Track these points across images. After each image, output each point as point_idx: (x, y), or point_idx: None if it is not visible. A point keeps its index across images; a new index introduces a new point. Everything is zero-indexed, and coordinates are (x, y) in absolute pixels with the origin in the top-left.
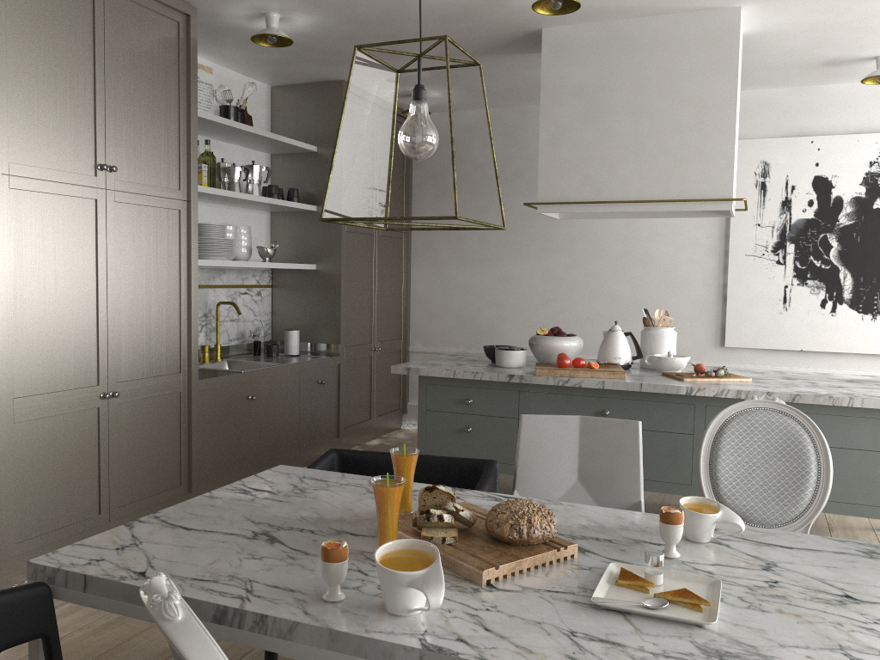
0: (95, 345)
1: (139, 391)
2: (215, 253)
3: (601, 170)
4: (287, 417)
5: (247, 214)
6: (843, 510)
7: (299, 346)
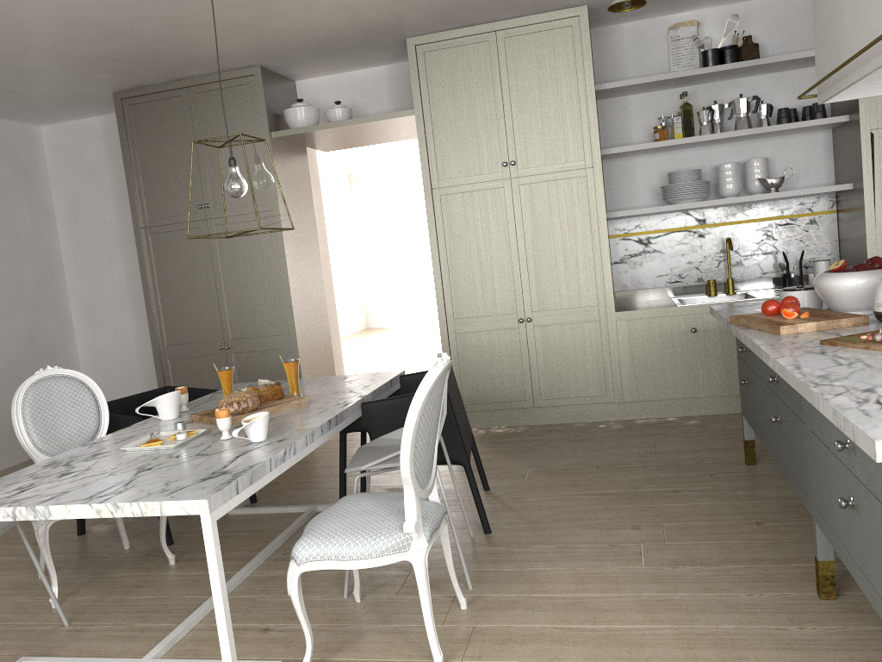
0: (512, 286)
1: (554, 318)
2: (672, 199)
3: (837, 27)
4: None
5: (787, 141)
6: (878, 605)
7: None
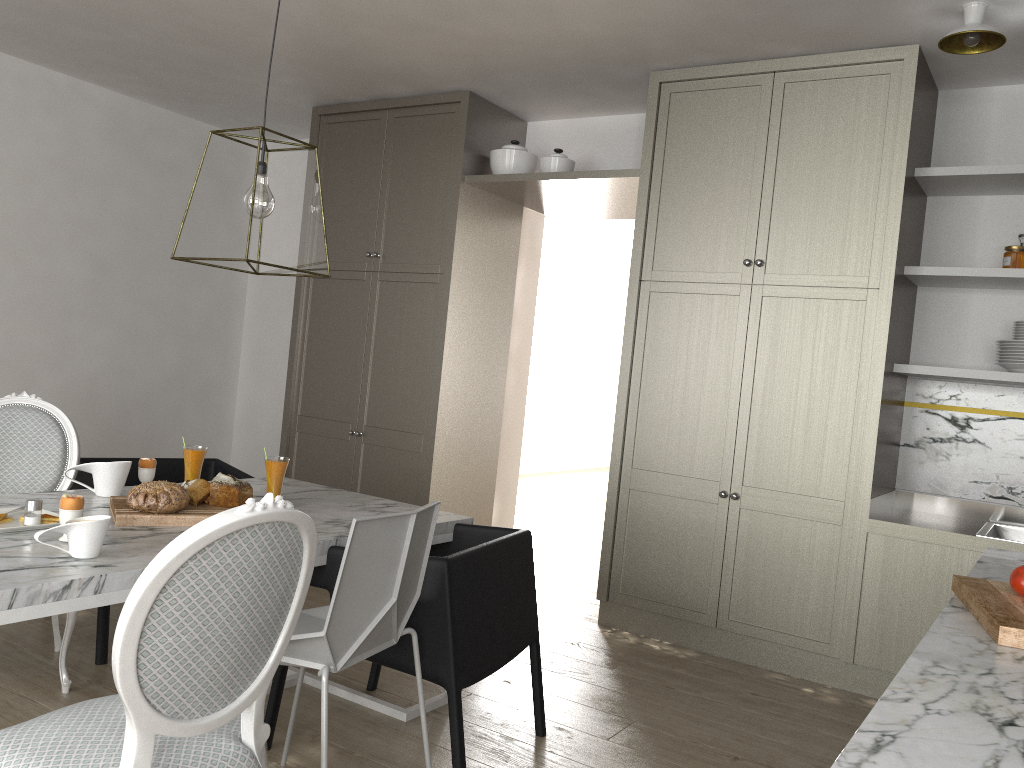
0: (722, 441)
1: (772, 504)
2: (1010, 363)
3: None
4: None
5: None
6: None
7: None
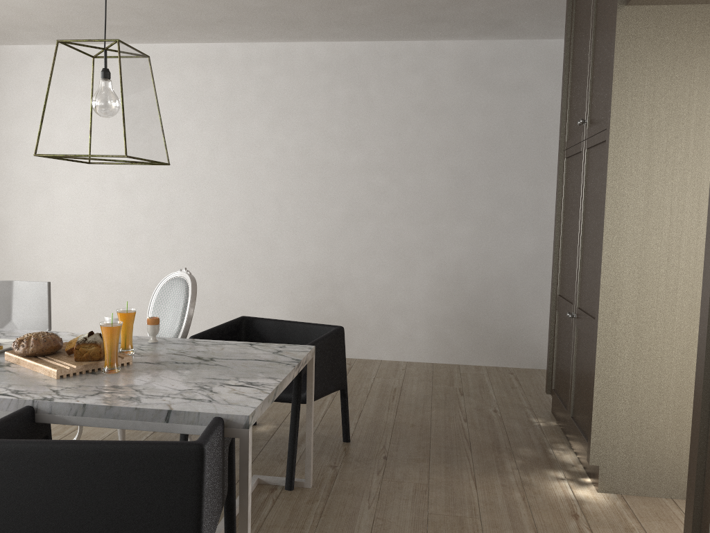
0: None
1: None
2: None
3: None
4: None
5: None
6: None
7: None
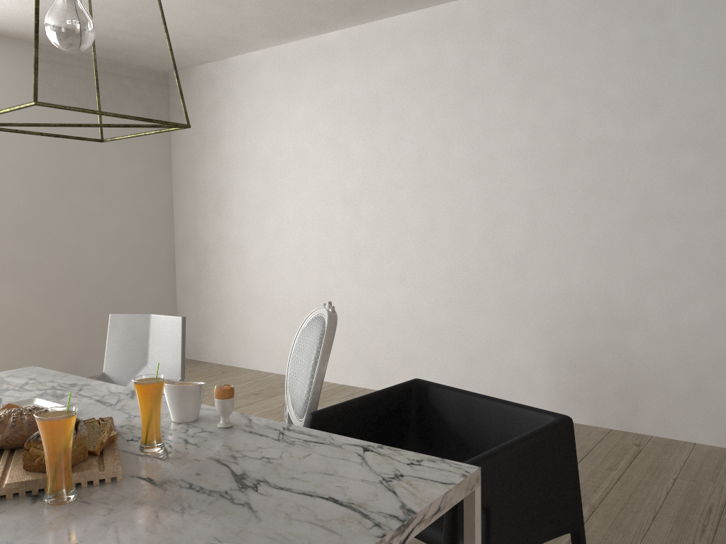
0: None
1: None
2: None
3: None
4: None
5: None
6: None
7: None
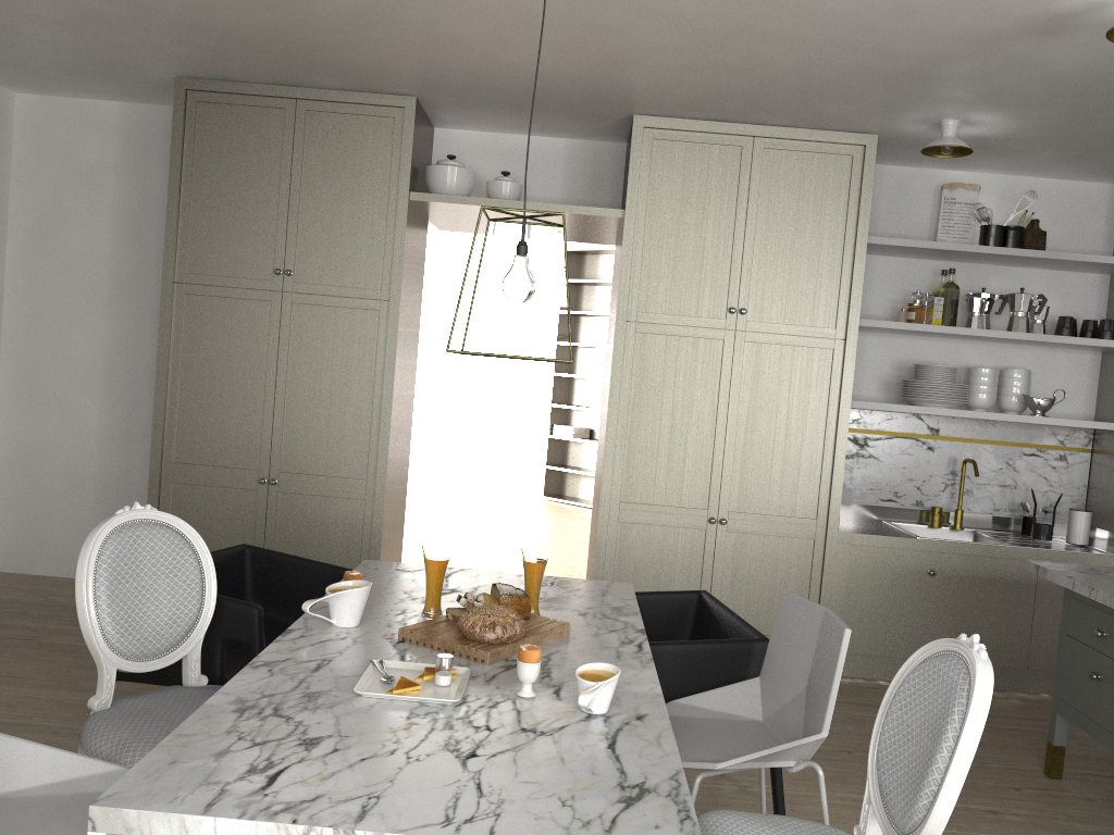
0: (709, 472)
1: (756, 525)
2: (922, 399)
3: None
4: (1003, 614)
5: (1049, 354)
6: None
7: (1106, 537)
